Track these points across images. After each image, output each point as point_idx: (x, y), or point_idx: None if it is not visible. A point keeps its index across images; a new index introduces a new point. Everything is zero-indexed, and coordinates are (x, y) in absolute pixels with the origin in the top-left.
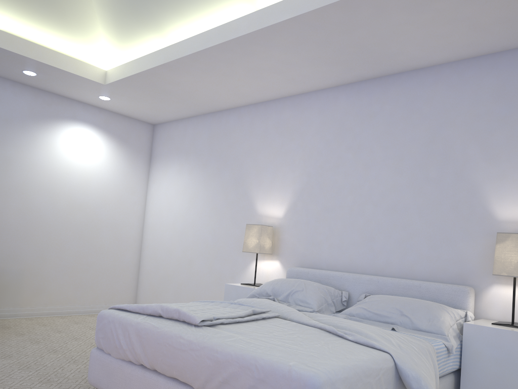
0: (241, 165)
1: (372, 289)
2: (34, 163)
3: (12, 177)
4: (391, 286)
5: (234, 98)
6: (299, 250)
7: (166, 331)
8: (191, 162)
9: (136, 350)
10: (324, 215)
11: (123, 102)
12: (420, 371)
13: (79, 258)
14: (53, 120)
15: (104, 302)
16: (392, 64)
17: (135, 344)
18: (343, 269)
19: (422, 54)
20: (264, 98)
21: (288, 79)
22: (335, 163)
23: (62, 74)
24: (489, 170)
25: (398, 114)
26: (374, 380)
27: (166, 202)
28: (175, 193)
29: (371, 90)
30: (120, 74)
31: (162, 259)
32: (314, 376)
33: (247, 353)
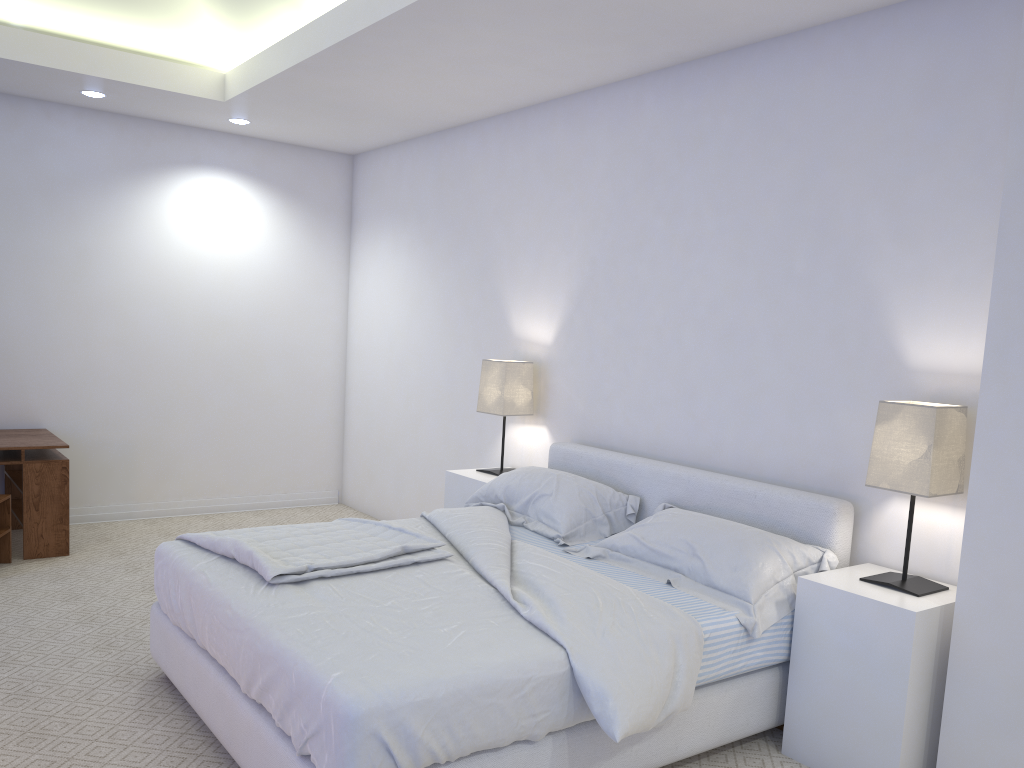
0: (486, 239)
1: (679, 496)
2: (131, 254)
3: (97, 282)
4: (709, 492)
5: (462, 107)
6: (577, 410)
7: (218, 592)
8: (411, 231)
9: (186, 617)
10: (616, 342)
11: (274, 125)
12: (616, 682)
13: (230, 415)
14: (157, 171)
15: (283, 489)
16: (723, 31)
17: (185, 607)
18: (646, 449)
19: (772, 10)
20: (517, 103)
21: (538, 70)
22: (635, 239)
23: (145, 91)
24: (901, 262)
25: (745, 137)
26: (509, 699)
27: (376, 308)
28: (389, 291)
29: (698, 84)
30: (242, 82)
31: (375, 412)
32: (352, 700)
33: (292, 648)
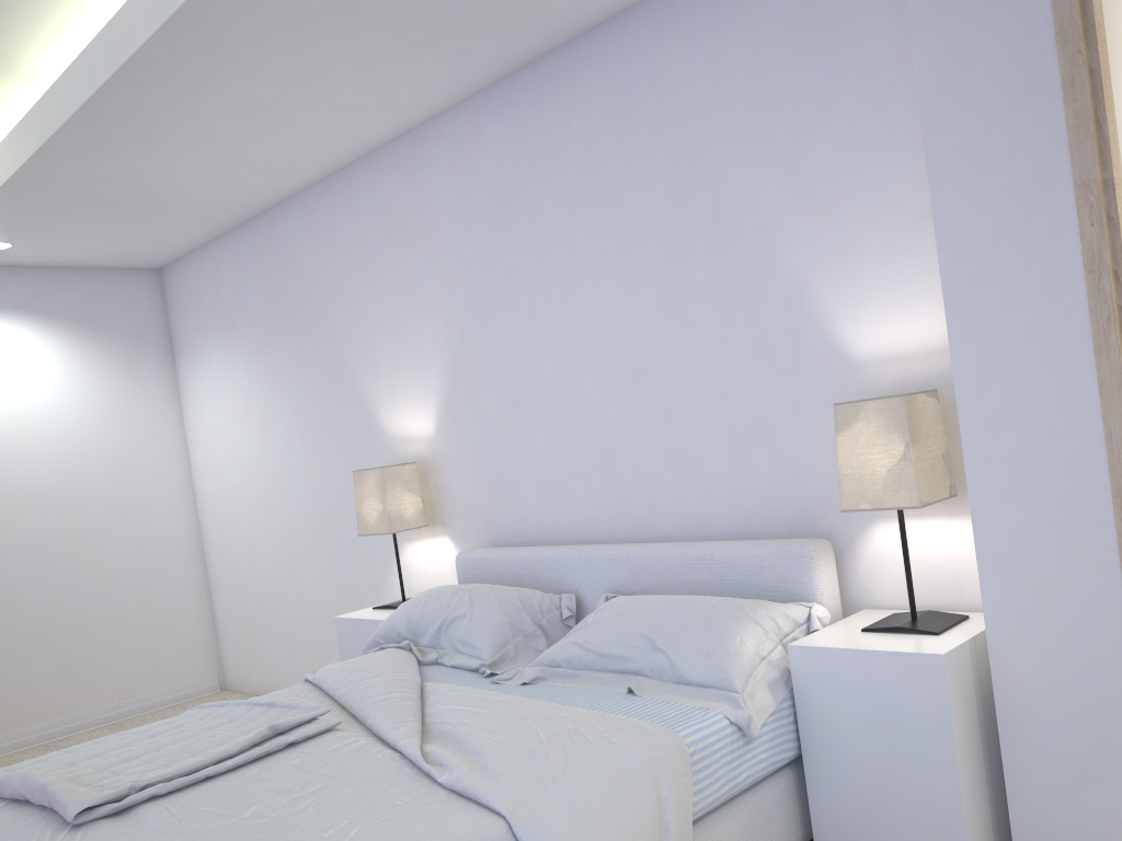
0: (332, 329)
1: (621, 581)
2: None
3: None
4: (657, 568)
5: (270, 177)
6: (480, 507)
7: None
8: (243, 341)
9: None
10: (509, 415)
11: (44, 243)
12: None
13: (56, 611)
14: None
15: (145, 688)
16: (551, 16)
17: None
18: (571, 535)
19: None
20: (335, 161)
21: (346, 109)
22: (504, 287)
23: None
24: (818, 239)
25: (605, 138)
26: None
27: (221, 442)
28: (232, 418)
29: (538, 90)
30: None
31: (243, 568)
32: None
33: None
